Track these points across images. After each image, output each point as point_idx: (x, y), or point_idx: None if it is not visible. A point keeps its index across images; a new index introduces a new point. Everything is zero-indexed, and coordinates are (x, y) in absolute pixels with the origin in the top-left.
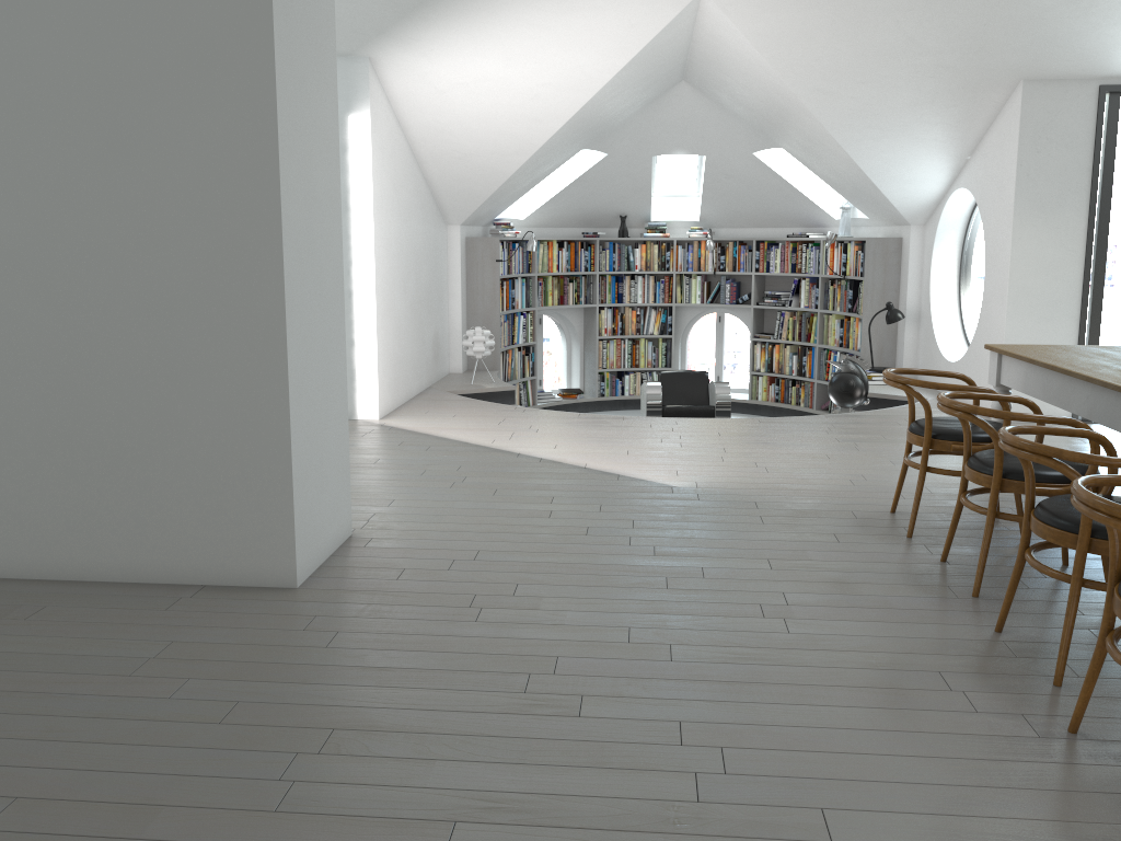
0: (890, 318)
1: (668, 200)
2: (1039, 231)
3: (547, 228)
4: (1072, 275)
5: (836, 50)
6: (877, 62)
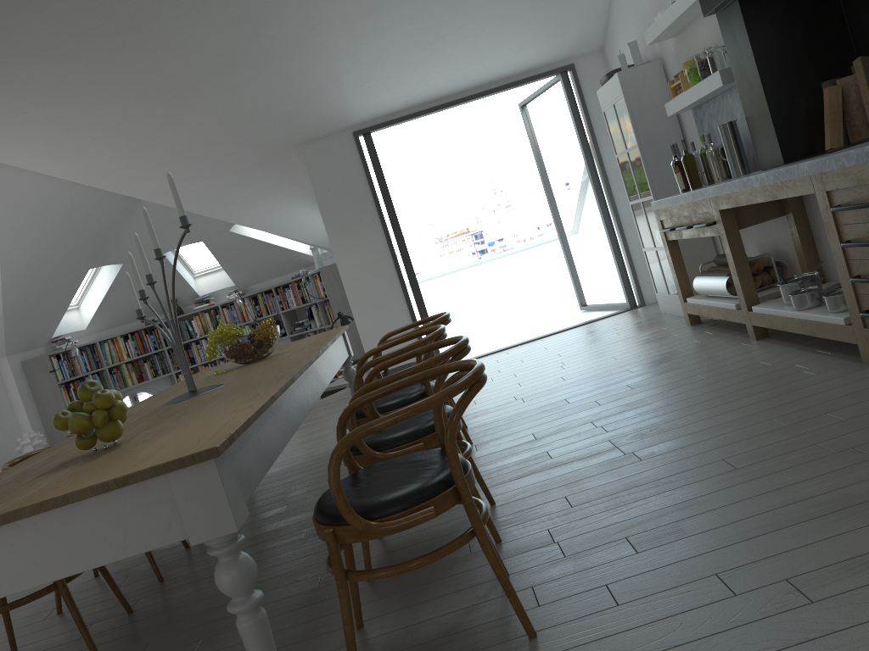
0: (342, 323)
1: (207, 277)
2: (352, 245)
3: (116, 327)
4: (387, 268)
5: (142, 166)
6: (181, 165)
